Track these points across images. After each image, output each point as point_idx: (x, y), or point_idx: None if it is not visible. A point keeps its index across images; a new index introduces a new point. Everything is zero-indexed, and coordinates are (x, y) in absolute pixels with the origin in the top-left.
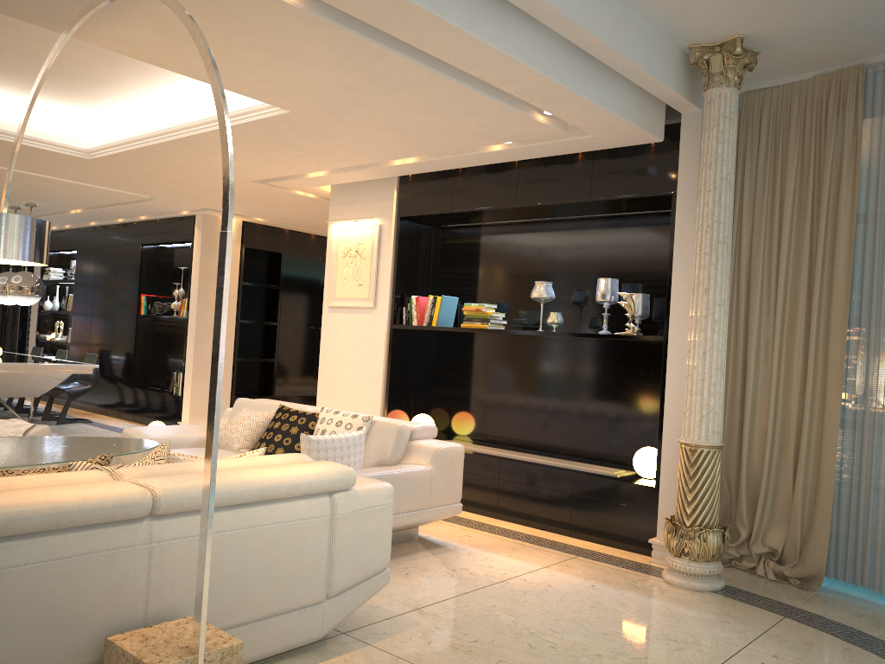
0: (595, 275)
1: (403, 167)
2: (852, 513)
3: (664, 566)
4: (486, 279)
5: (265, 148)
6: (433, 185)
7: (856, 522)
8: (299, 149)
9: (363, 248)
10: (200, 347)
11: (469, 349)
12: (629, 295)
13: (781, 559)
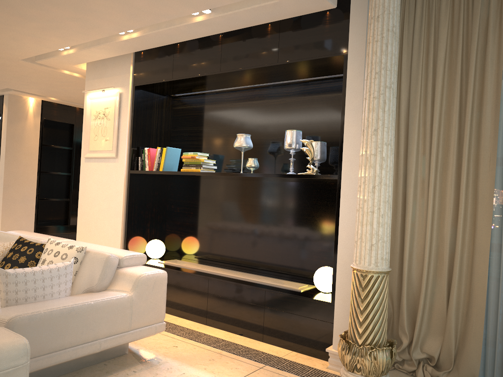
0: (284, 129)
1: (131, 42)
2: (499, 325)
3: (339, 373)
4: (204, 135)
5: (7, 19)
6: (158, 59)
7: (502, 334)
8: (35, 20)
9: (108, 111)
10: (8, 191)
11: (192, 189)
12: (309, 141)
13: (437, 364)
